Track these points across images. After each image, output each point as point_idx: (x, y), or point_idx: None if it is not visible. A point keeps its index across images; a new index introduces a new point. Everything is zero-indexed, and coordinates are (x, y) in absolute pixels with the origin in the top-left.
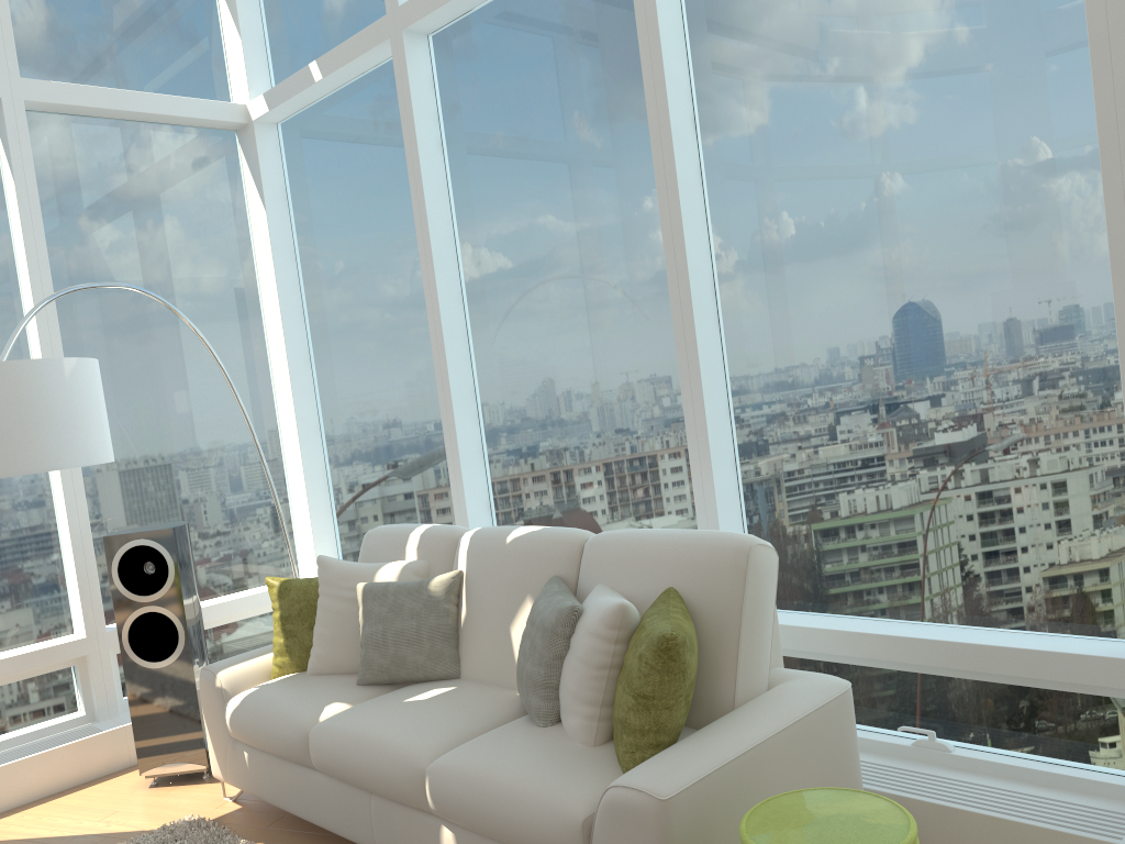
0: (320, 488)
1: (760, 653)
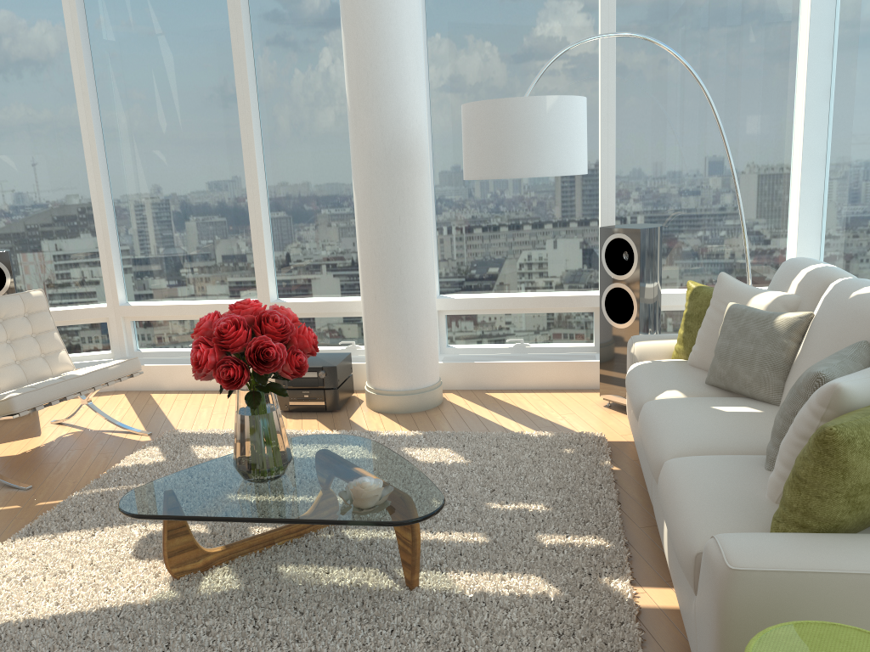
0: (813, 213)
1: None
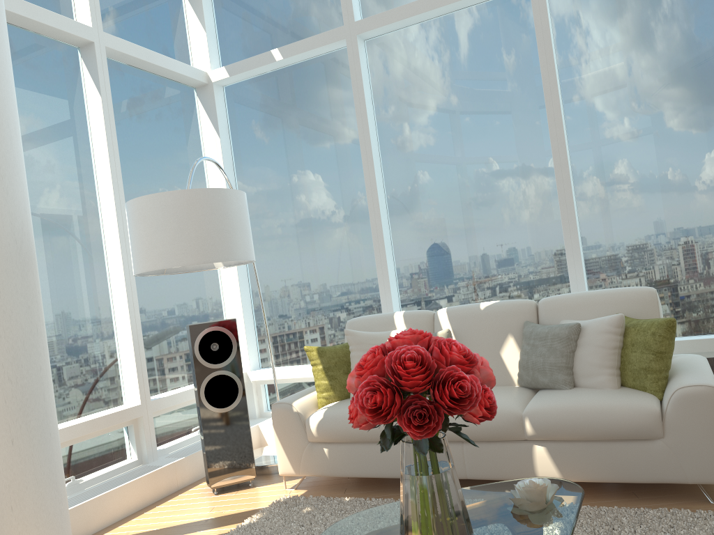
0: (249, 313)
1: None
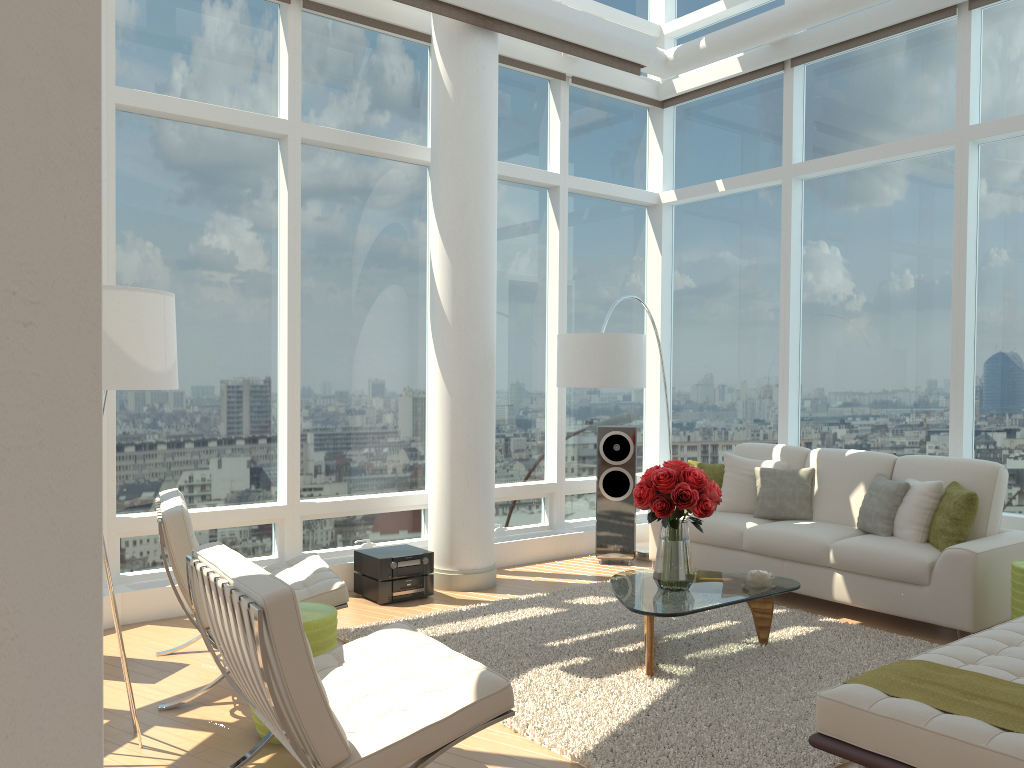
0: (665, 421)
1: (998, 516)
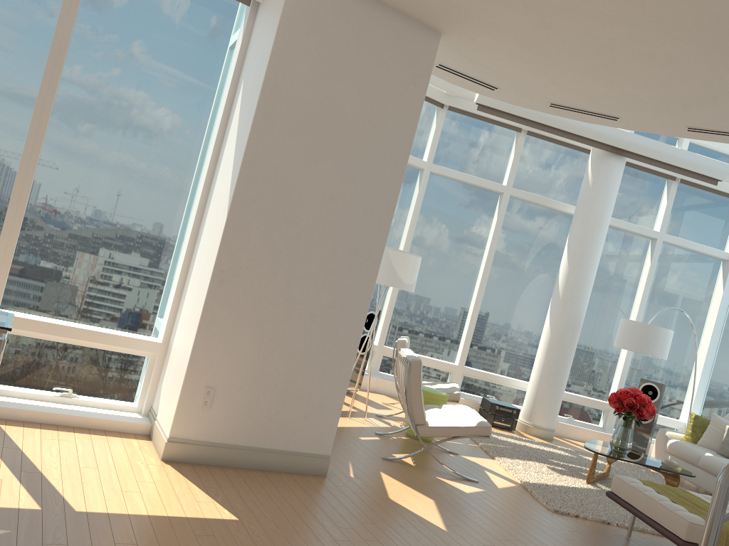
0: (701, 392)
1: None
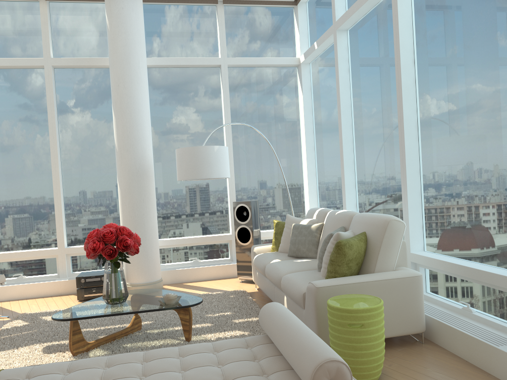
0: (314, 195)
1: (389, 258)
